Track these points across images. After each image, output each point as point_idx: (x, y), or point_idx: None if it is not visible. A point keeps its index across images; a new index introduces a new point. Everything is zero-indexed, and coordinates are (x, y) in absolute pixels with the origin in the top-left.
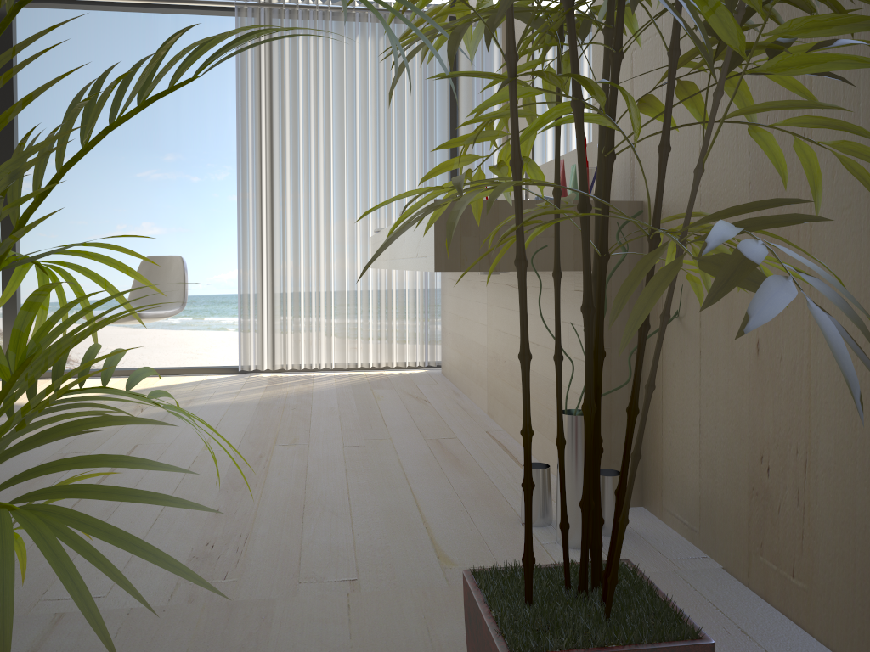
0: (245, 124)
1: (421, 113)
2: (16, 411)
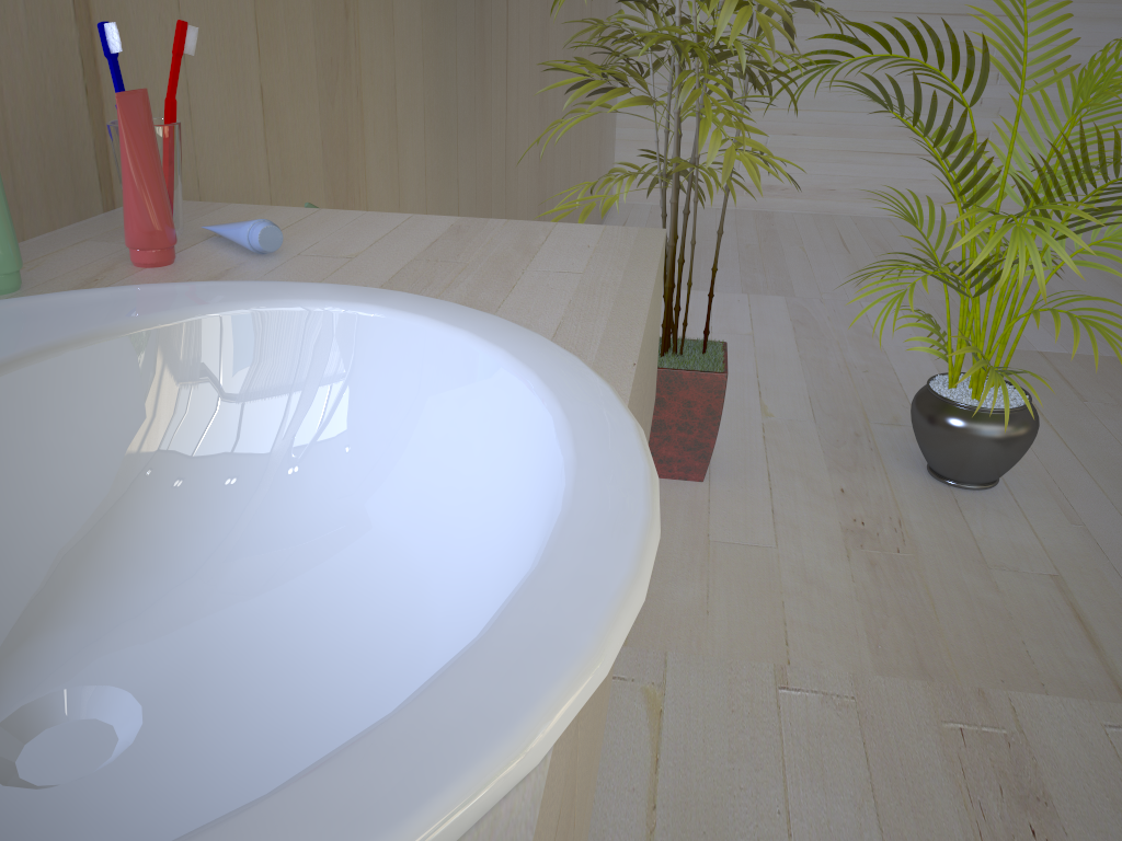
0: None
1: None
2: None
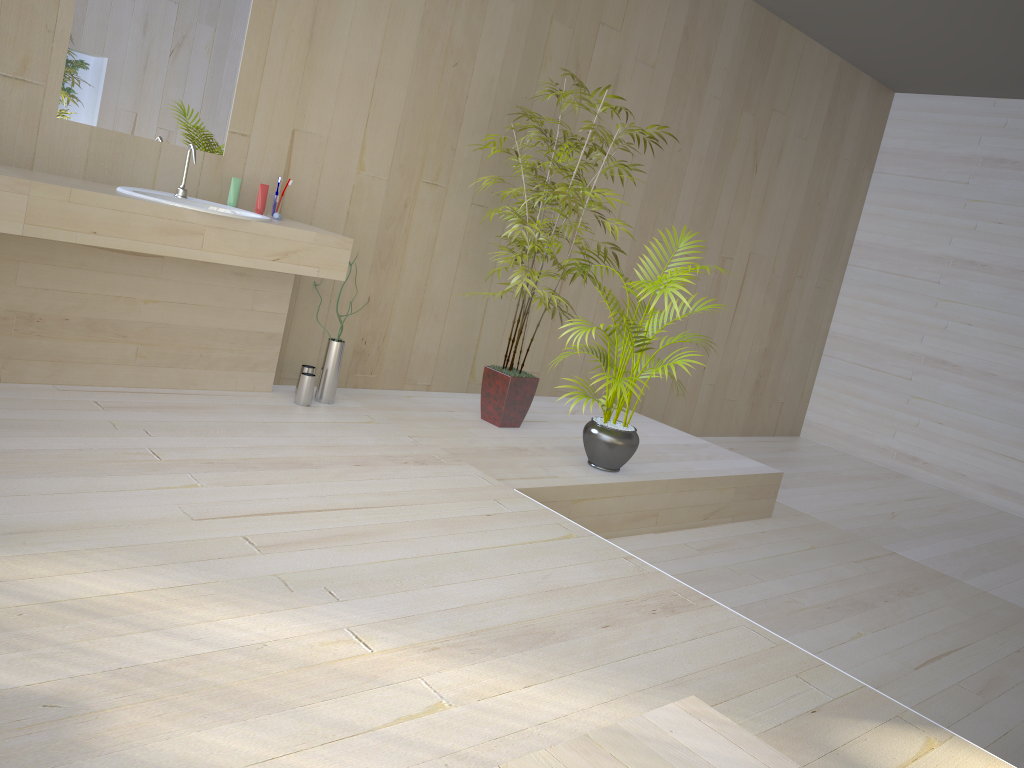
0: None
1: None
2: None
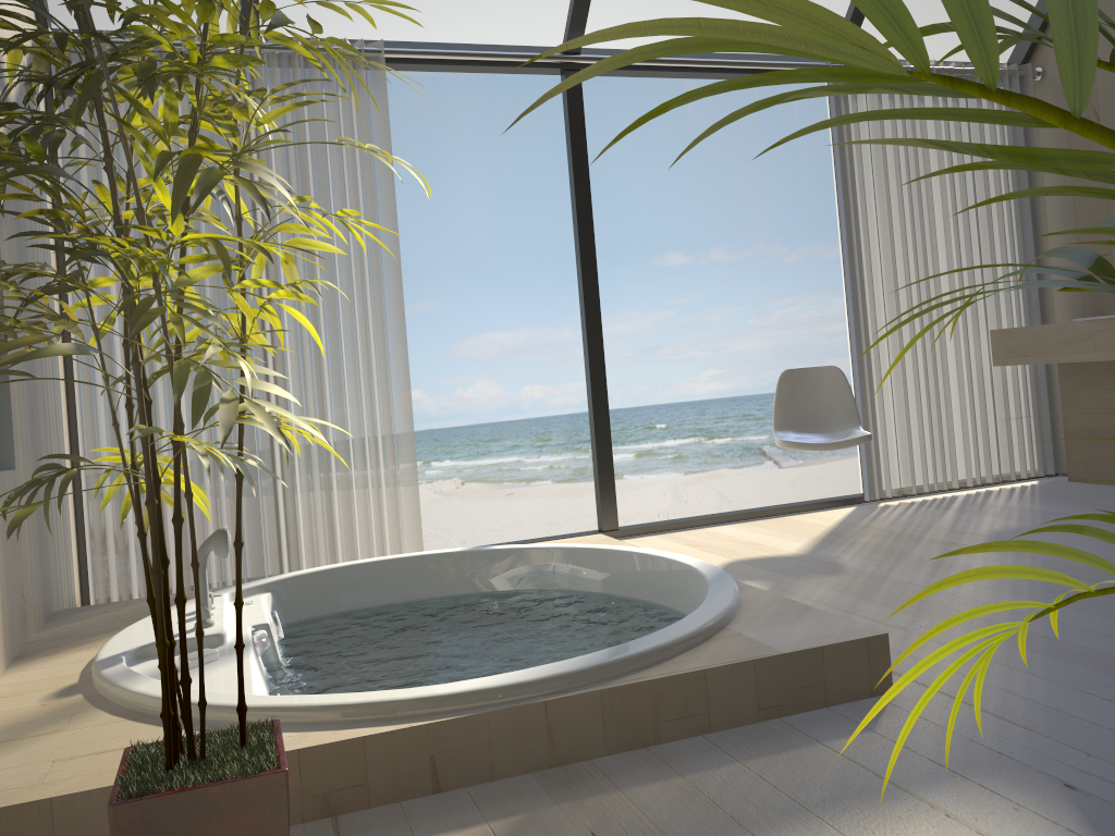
0: (849, 207)
1: (1014, 186)
2: (821, 561)
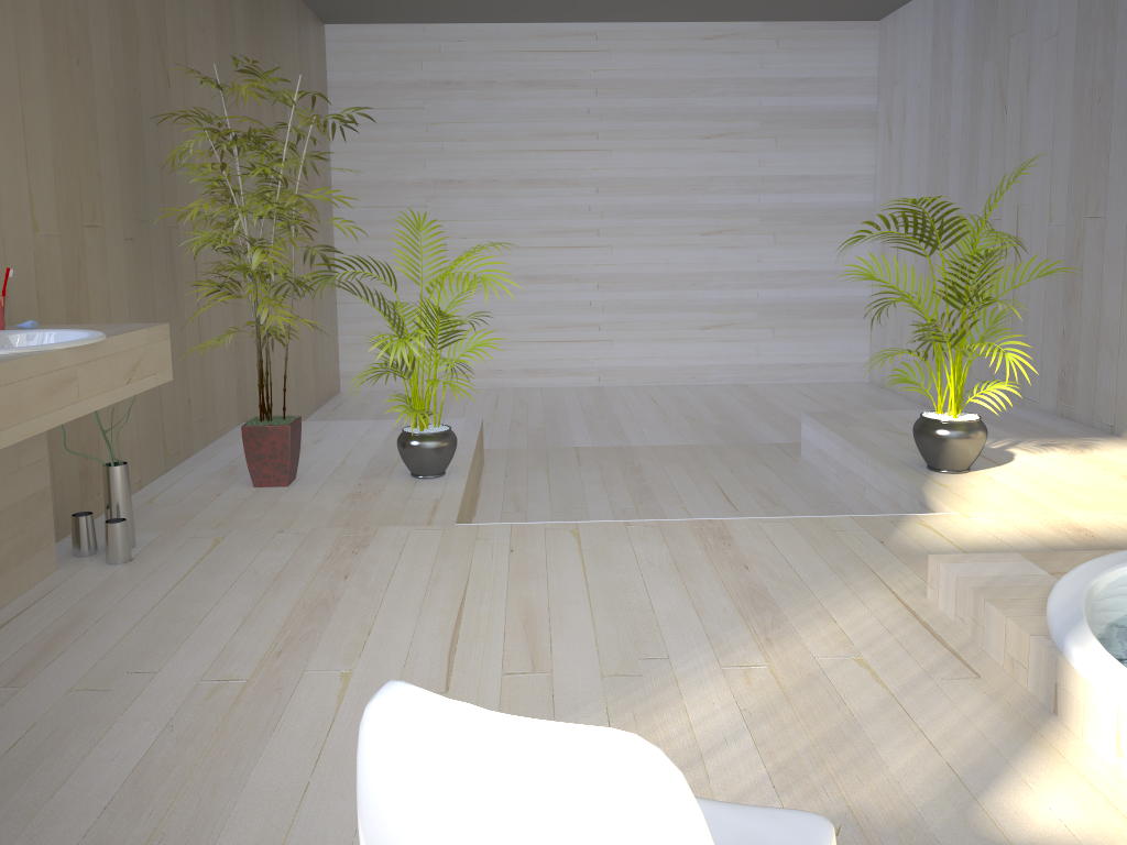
0: None
1: None
2: None
